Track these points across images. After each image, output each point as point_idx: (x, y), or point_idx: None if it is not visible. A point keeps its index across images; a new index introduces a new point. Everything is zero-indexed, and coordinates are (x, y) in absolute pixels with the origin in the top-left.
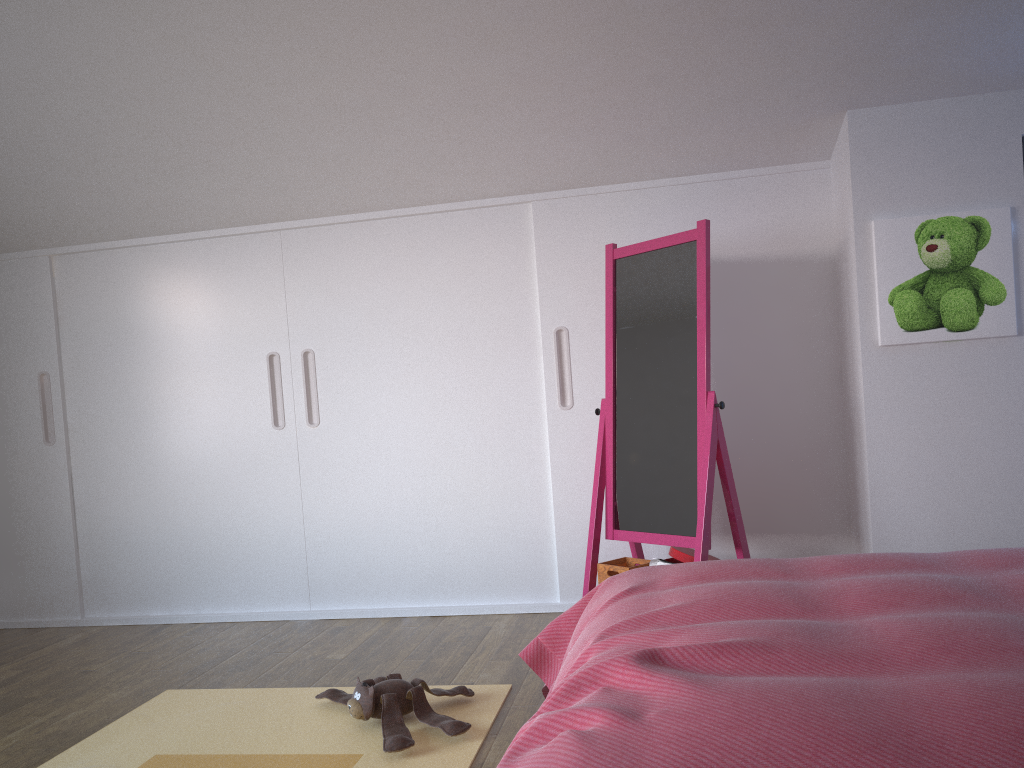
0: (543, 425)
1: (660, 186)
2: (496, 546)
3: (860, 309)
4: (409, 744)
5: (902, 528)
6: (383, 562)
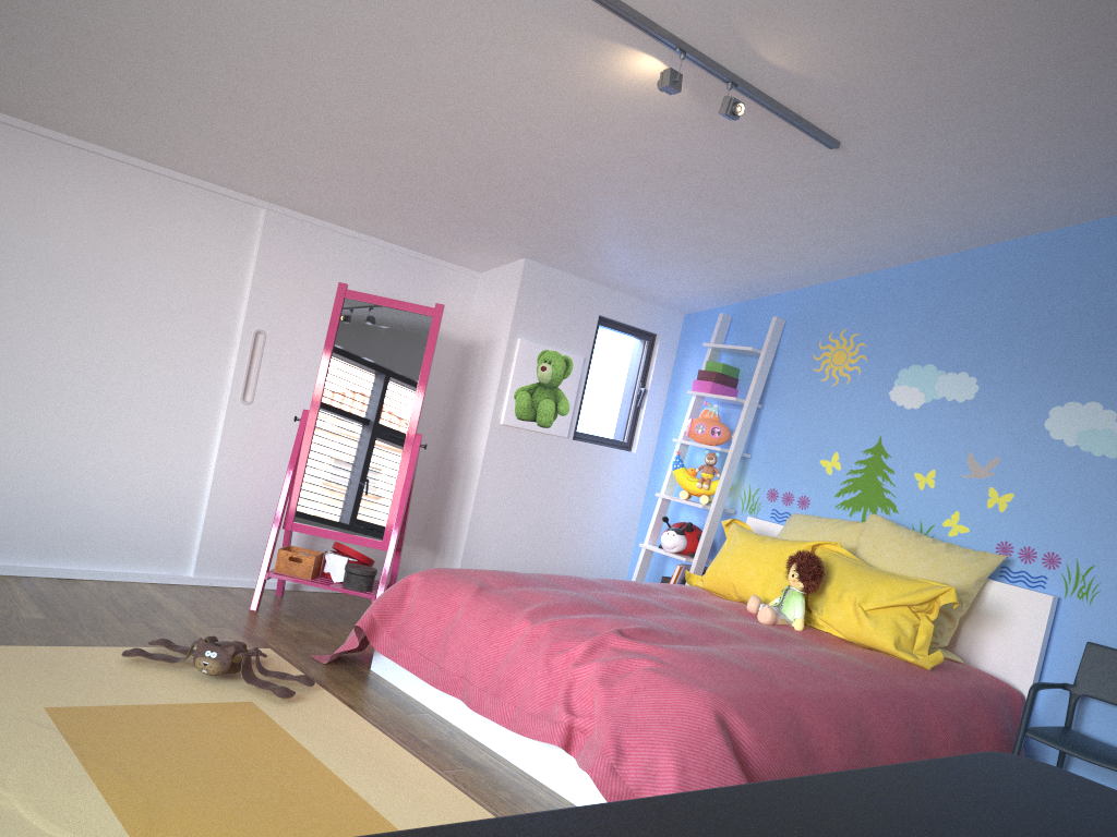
0: (219, 412)
1: (371, 242)
2: (143, 516)
3: (497, 395)
4: (294, 692)
5: (480, 549)
6: (10, 516)
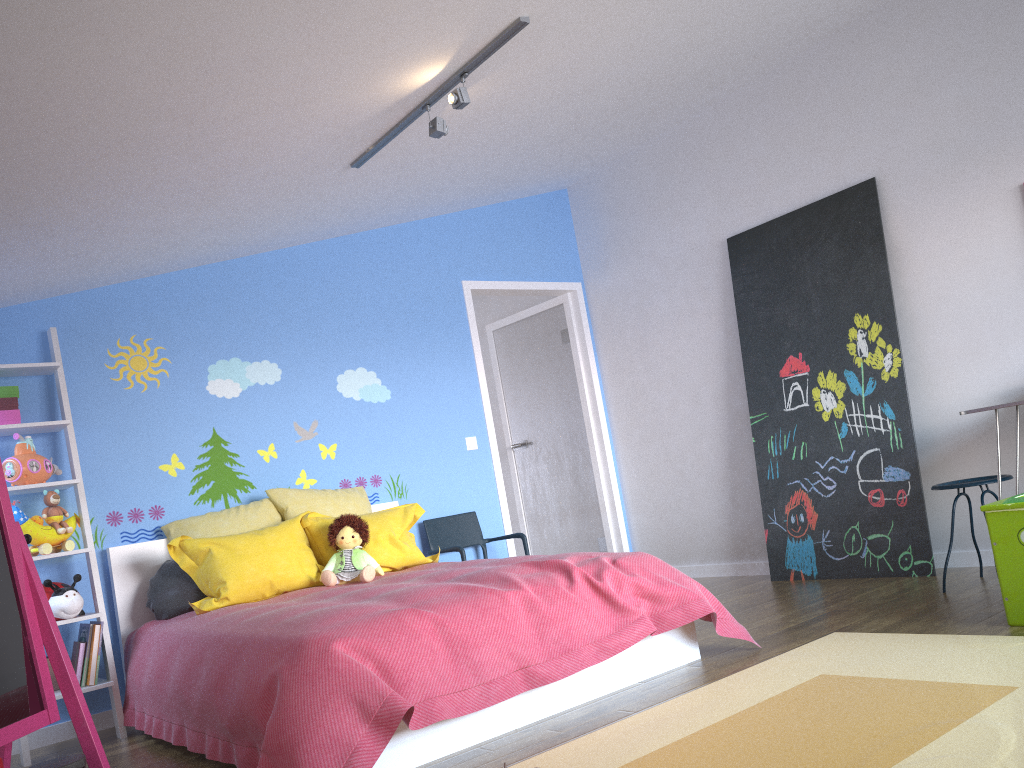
0: None
1: None
2: None
3: None
4: None
5: None
6: None
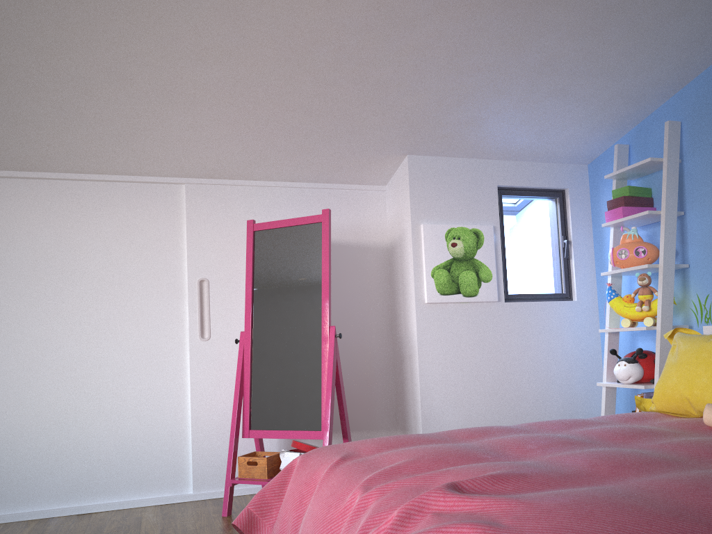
0: (185, 352)
1: (280, 186)
2: (140, 450)
3: (415, 279)
4: None
5: (439, 421)
6: (33, 470)
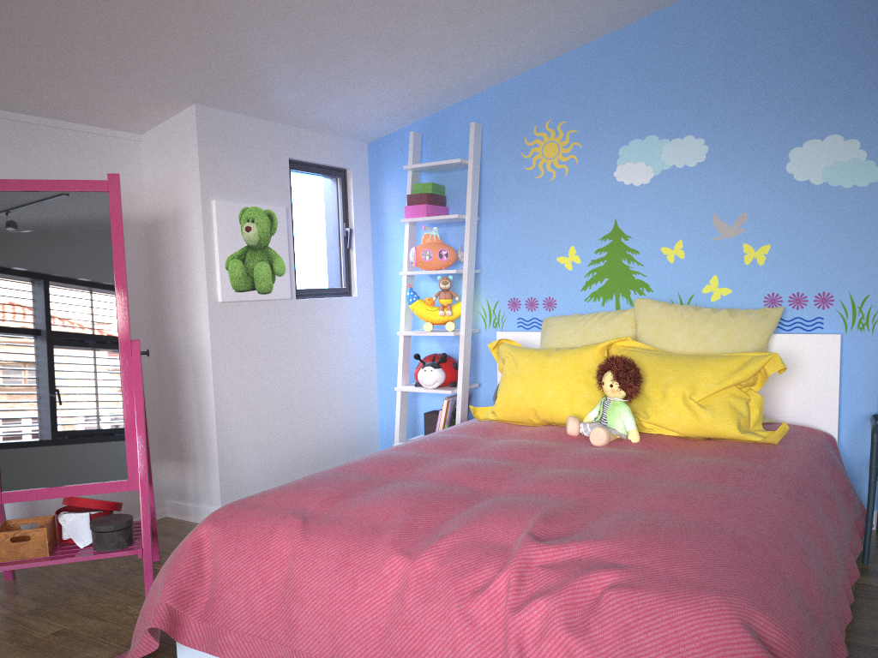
0: None
1: None
2: None
3: (207, 271)
4: None
5: (235, 445)
6: None
